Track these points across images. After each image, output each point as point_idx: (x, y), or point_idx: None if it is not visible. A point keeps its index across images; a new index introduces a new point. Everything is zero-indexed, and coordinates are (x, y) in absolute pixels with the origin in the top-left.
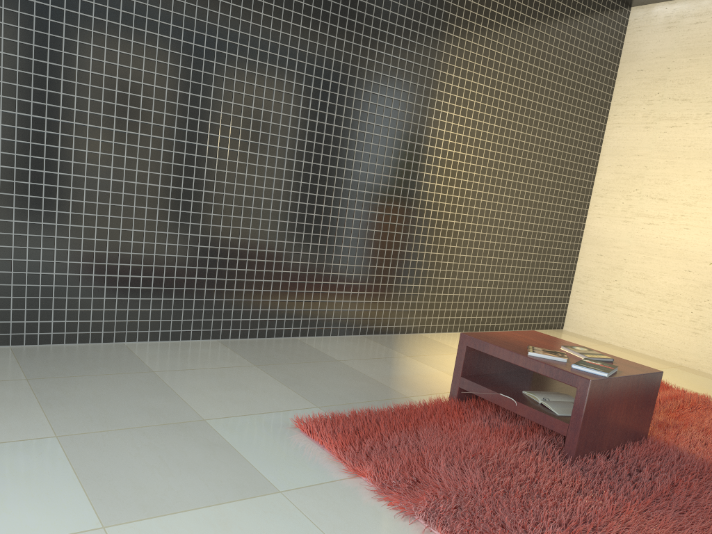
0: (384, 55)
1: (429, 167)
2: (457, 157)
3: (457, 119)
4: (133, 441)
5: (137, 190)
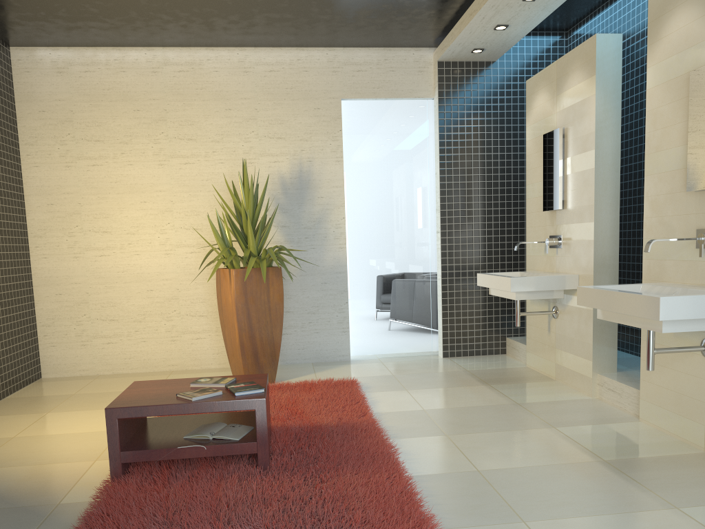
0: None
1: None
2: None
3: None
4: None
5: None
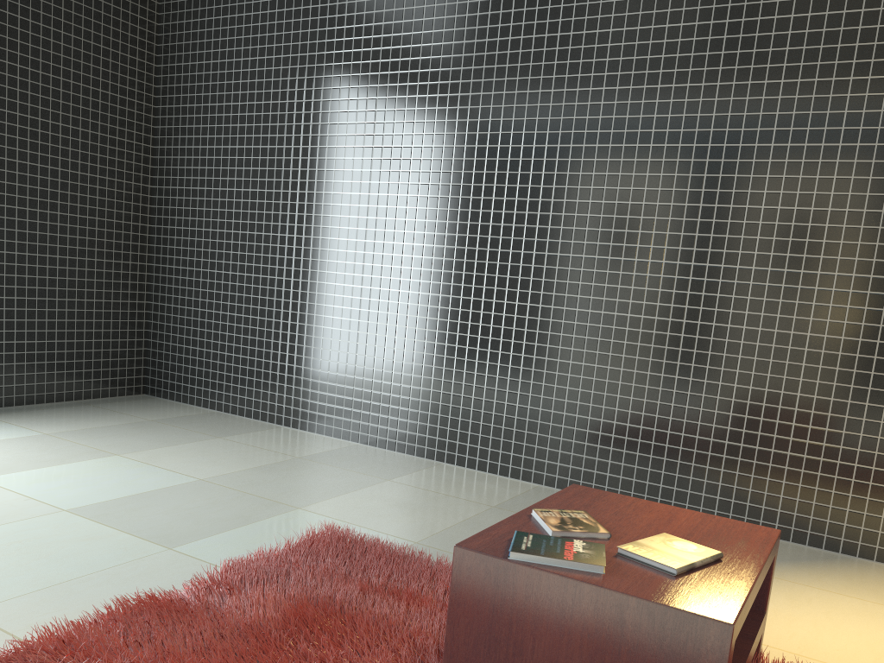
0: (816, 82)
1: None
2: None
3: None
4: (218, 496)
5: (462, 305)
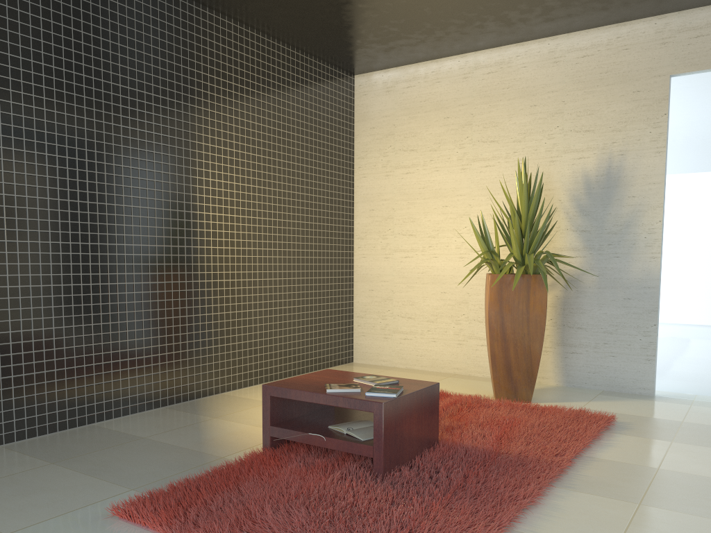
0: (138, 131)
1: (202, 232)
2: (228, 219)
3: (220, 184)
4: None
5: None
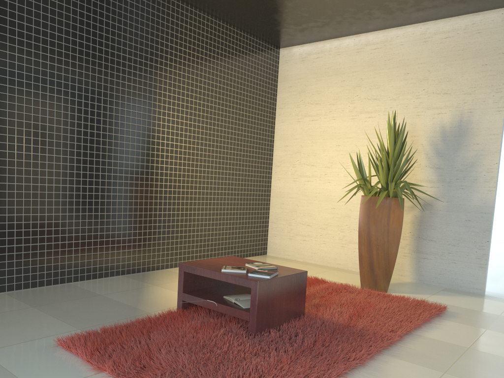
0: (115, 81)
1: (158, 155)
2: (177, 146)
3: (173, 121)
4: None
5: None
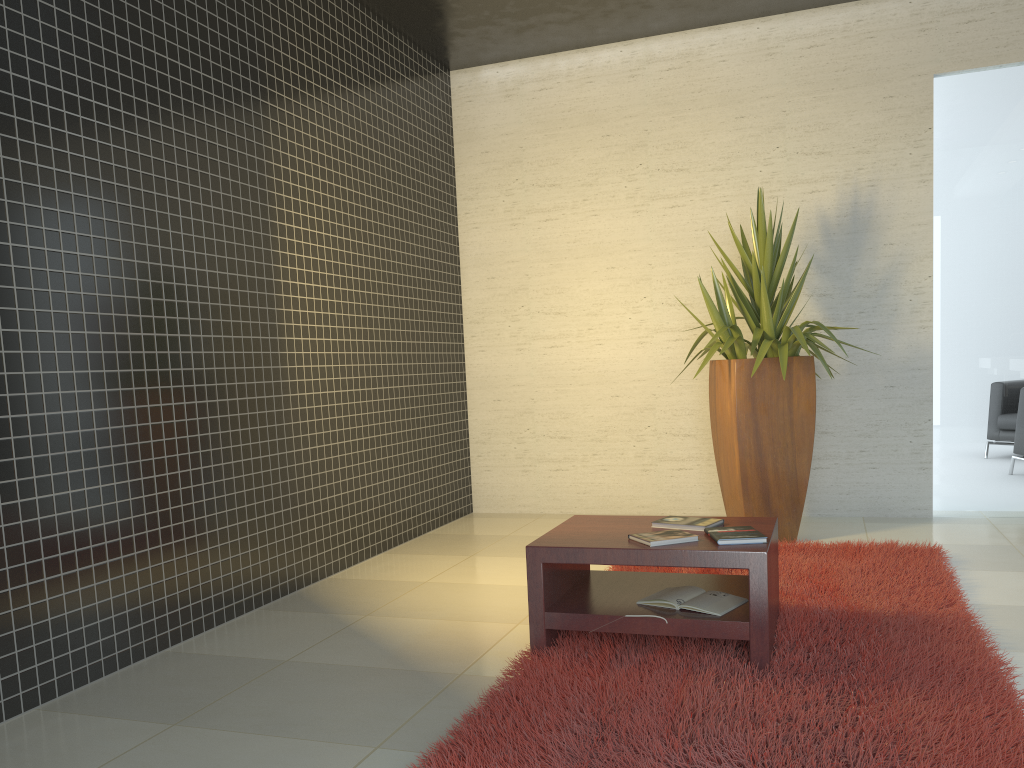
0: (197, 140)
1: (289, 314)
2: (319, 293)
3: (307, 235)
4: None
5: None
